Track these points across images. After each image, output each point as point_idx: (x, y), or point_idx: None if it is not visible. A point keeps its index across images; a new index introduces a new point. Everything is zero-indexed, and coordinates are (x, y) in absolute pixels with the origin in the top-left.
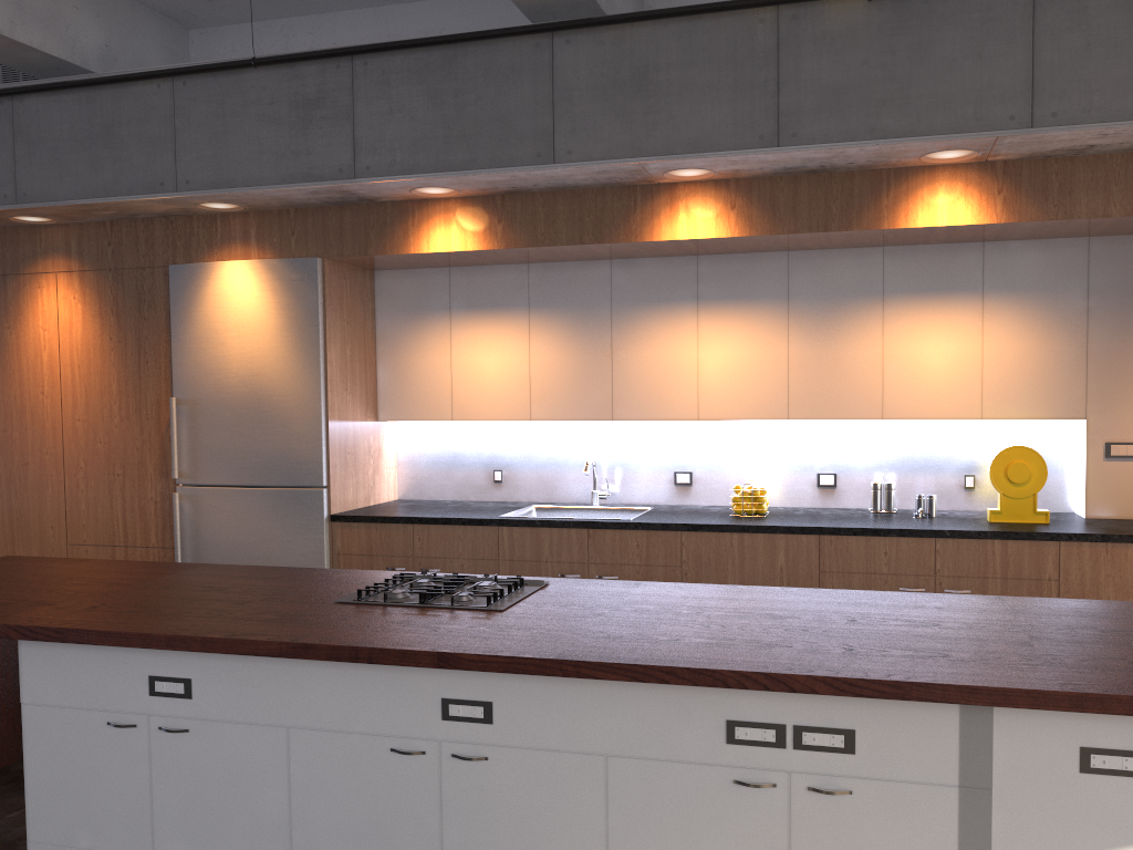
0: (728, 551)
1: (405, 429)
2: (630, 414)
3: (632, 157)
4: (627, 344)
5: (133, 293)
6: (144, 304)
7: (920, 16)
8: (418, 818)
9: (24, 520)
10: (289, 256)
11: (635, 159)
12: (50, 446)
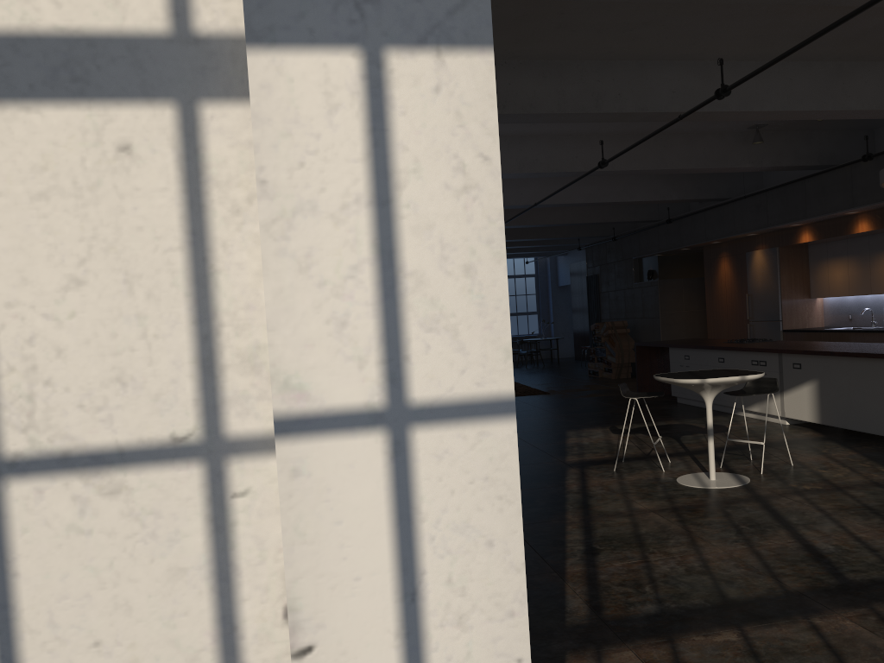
0: (875, 339)
1: (825, 301)
2: (875, 292)
3: (822, 214)
4: (873, 266)
5: (739, 262)
6: (741, 265)
7: (881, 162)
8: None
9: (719, 333)
10: (771, 247)
11: (822, 215)
12: (724, 310)
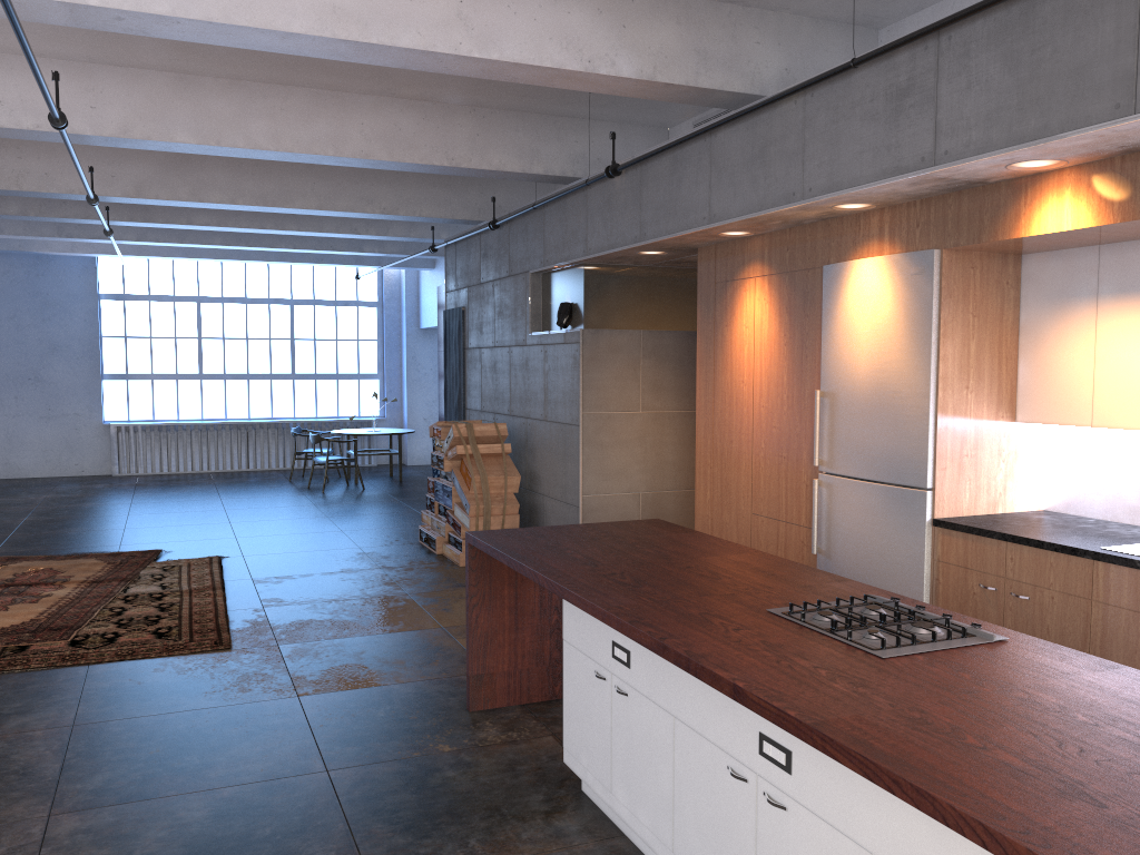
0: None
1: (1055, 432)
2: None
3: None
4: None
5: (800, 293)
6: (806, 303)
7: None
8: (742, 844)
9: (728, 488)
10: (913, 249)
11: None
12: (744, 427)
